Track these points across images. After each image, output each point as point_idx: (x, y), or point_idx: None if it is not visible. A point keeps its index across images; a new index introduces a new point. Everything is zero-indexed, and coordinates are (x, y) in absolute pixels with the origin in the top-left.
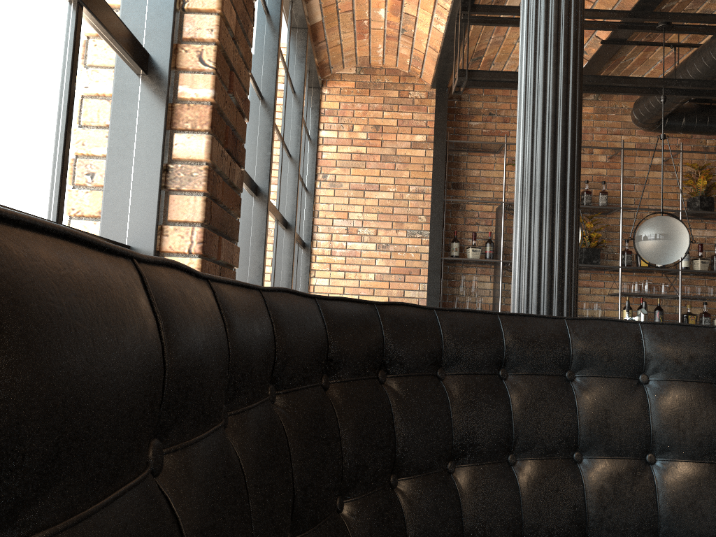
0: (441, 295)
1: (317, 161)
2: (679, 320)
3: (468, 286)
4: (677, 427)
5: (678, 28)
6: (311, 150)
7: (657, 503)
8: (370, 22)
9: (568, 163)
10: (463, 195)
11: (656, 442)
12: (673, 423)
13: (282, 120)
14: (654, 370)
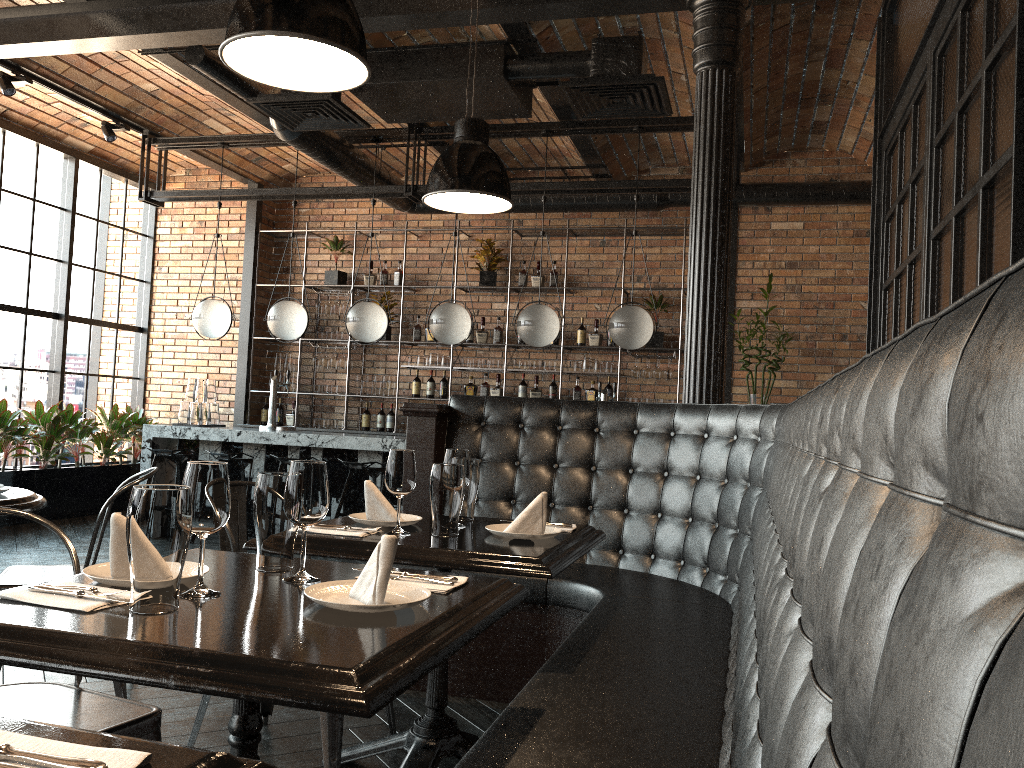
0: (251, 371)
1: (155, 255)
2: (449, 390)
3: (280, 362)
4: None
5: None
6: (149, 246)
7: None
8: None
9: None
10: (292, 278)
11: None
12: None
13: (27, 239)
14: None
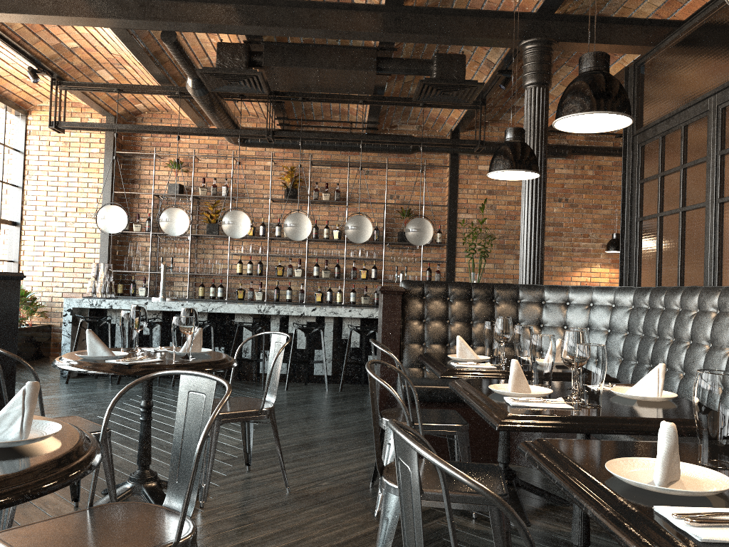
0: (110, 256)
1: (25, 166)
2: (266, 270)
3: (133, 250)
4: None
5: None
6: (20, 159)
7: None
8: None
9: None
10: (138, 188)
11: None
12: None
13: None
14: None
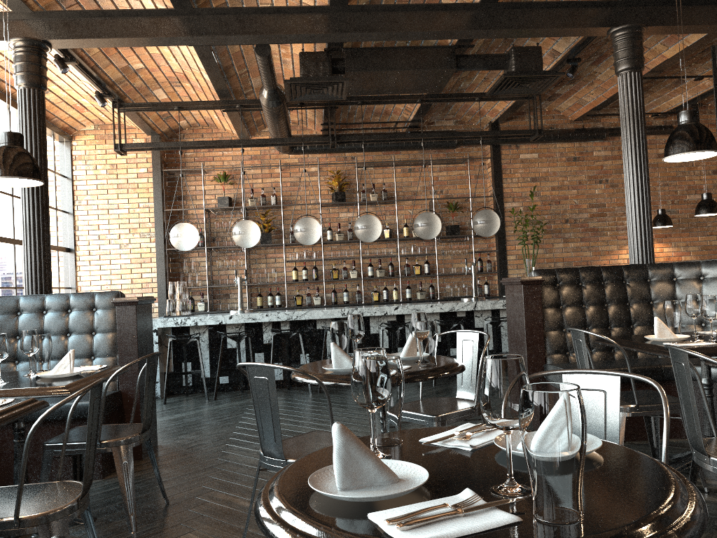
0: (167, 274)
1: (74, 192)
2: (323, 274)
3: (188, 266)
4: (26, 327)
5: (252, 105)
6: (68, 185)
7: (16, 350)
8: (83, 104)
9: (37, 234)
10: (185, 204)
11: (19, 332)
12: (24, 326)
13: None
14: (22, 310)
